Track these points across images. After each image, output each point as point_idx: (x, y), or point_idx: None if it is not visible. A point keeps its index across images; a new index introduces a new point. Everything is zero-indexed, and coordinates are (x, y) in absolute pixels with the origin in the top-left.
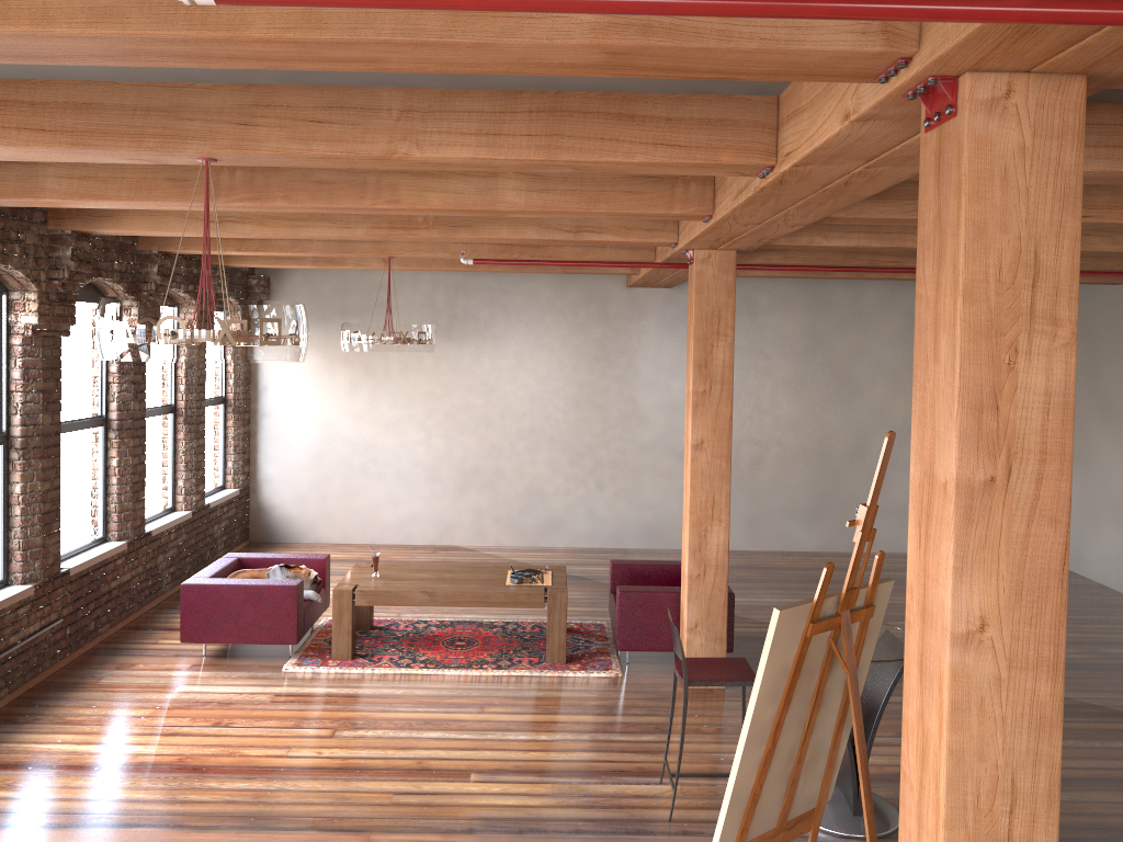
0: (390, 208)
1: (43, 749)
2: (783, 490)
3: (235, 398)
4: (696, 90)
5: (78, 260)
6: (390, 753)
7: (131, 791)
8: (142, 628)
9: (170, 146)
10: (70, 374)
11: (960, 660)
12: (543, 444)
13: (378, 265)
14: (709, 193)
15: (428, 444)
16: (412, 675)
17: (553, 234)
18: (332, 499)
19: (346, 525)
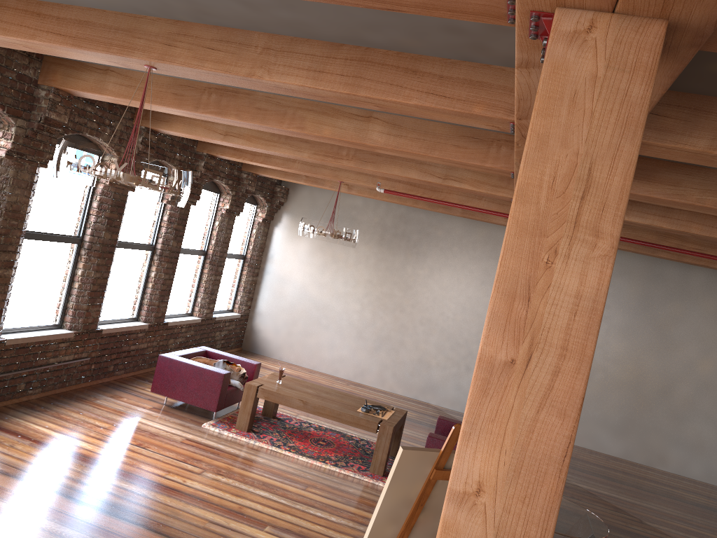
0: (299, 132)
1: (34, 428)
2: (600, 405)
3: (251, 258)
4: (463, 57)
5: (145, 145)
6: (227, 496)
7: (60, 467)
8: (142, 379)
9: (124, 53)
10: (135, 214)
11: (452, 515)
12: (435, 331)
13: (344, 189)
14: (514, 156)
15: (361, 314)
16: (277, 453)
17: (428, 177)
18: (295, 335)
19: (299, 353)
